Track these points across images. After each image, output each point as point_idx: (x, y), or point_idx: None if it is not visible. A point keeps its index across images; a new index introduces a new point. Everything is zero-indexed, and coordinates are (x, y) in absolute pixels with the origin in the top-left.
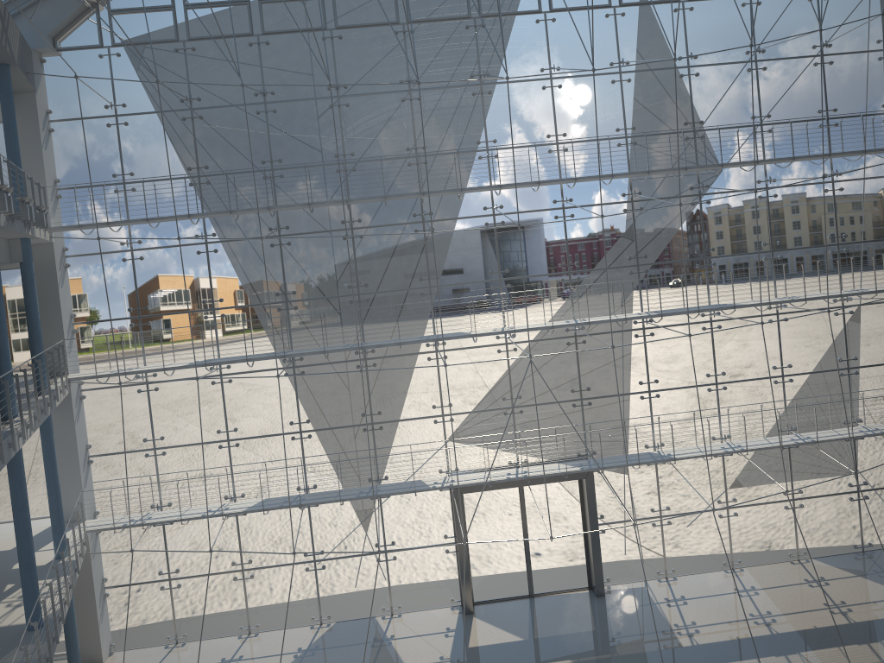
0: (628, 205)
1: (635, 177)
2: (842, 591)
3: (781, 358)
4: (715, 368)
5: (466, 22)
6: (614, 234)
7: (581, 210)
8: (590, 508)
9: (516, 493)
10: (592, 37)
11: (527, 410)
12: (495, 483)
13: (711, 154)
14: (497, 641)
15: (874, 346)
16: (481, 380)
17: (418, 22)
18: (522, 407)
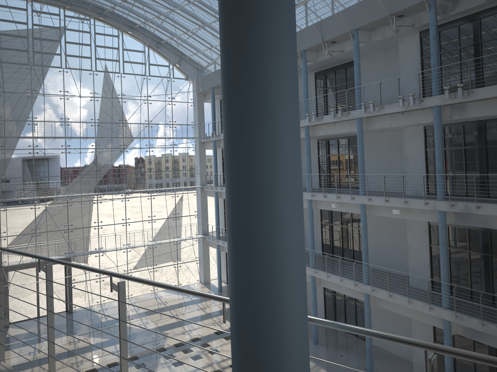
0: (94, 150)
1: (98, 139)
2: (166, 298)
3: (152, 213)
4: (126, 216)
5: (27, 66)
6: (87, 161)
7: (74, 150)
8: (69, 275)
9: (35, 271)
10: (80, 85)
11: (42, 234)
12: (25, 264)
13: (129, 133)
14: (21, 333)
15: (185, 209)
16: (21, 221)
17: (3, 63)
18: (40, 232)
